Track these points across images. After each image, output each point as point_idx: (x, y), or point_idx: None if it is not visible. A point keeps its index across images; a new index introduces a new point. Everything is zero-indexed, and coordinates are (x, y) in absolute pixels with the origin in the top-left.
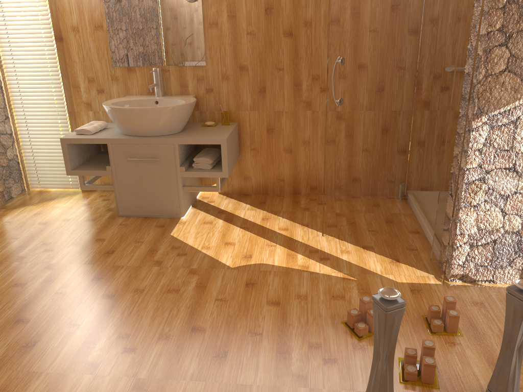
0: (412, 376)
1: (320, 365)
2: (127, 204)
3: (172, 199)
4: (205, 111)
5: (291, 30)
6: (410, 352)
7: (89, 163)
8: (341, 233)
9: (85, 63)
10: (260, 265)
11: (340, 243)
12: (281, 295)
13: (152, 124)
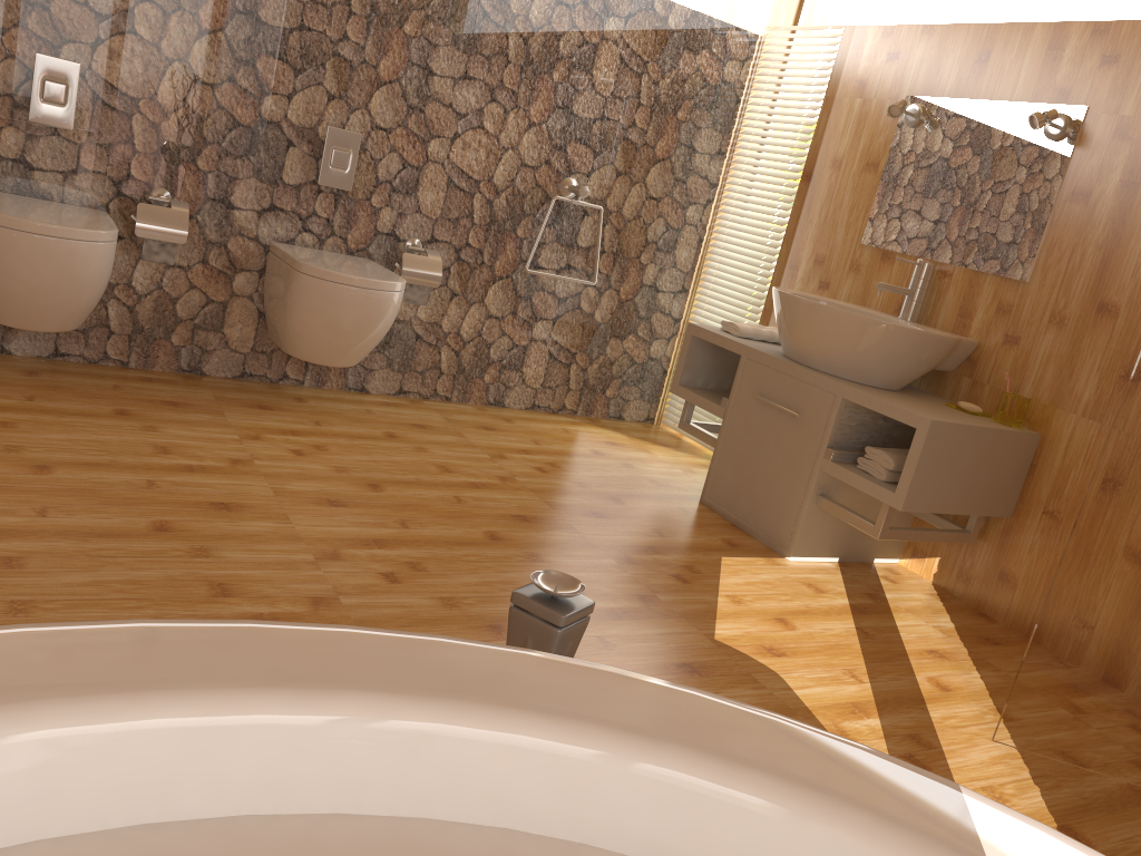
0: None
1: None
2: (720, 485)
3: (788, 510)
4: (984, 383)
5: None
6: None
7: (722, 393)
8: (1066, 780)
9: (823, 227)
10: (765, 671)
11: (1021, 783)
12: None
13: (820, 342)
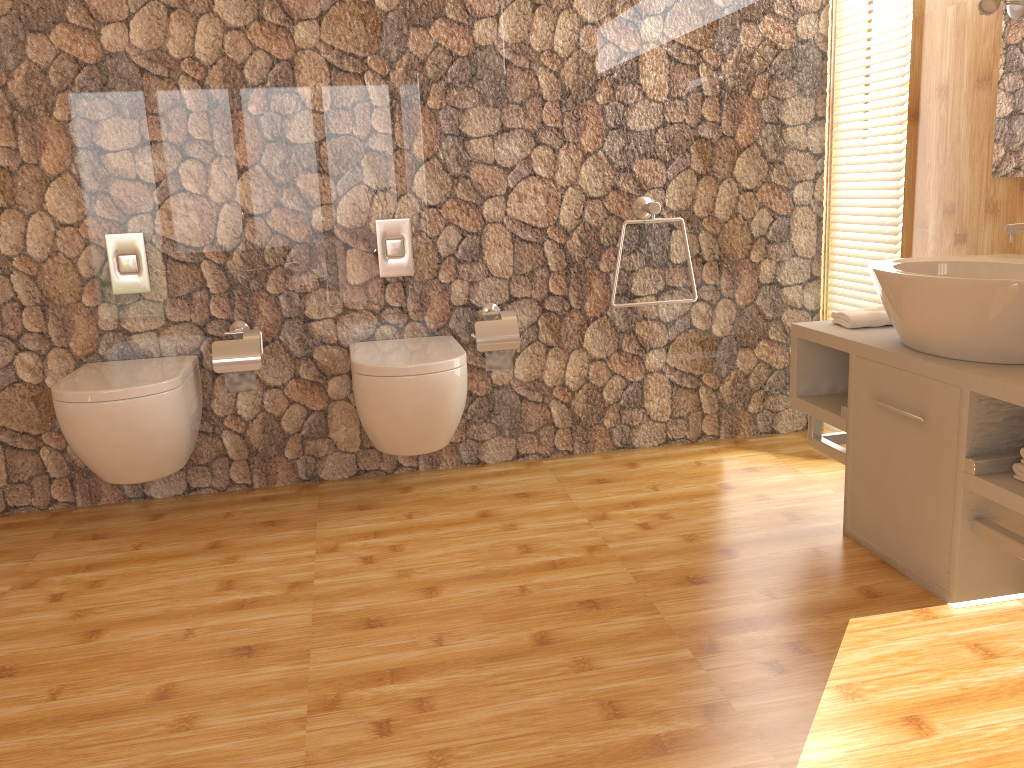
0: None
1: None
2: (860, 513)
3: (938, 541)
4: None
5: None
6: None
7: None
8: None
9: (944, 170)
10: None
11: None
12: None
13: (931, 322)
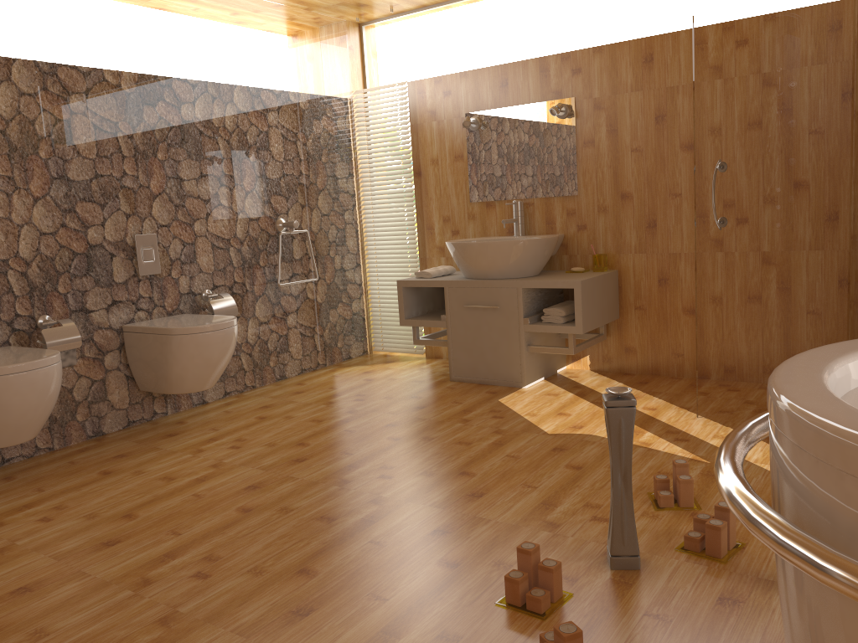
0: (692, 543)
1: (584, 520)
2: (461, 365)
3: (513, 361)
4: (576, 254)
5: (691, 142)
6: (702, 517)
7: (428, 314)
8: (734, 420)
9: (441, 200)
10: (586, 436)
11: (722, 428)
12: (590, 462)
13: (494, 262)
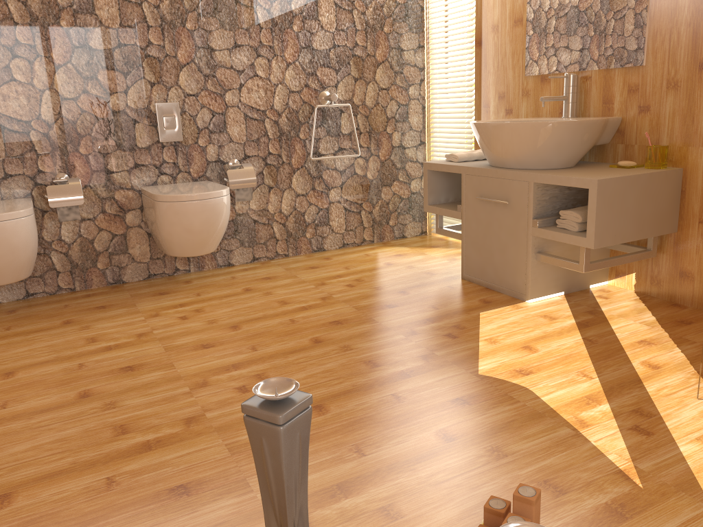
0: None
1: None
2: (471, 264)
3: (519, 268)
4: (633, 144)
5: None
6: None
7: (459, 202)
8: None
9: (498, 73)
10: (518, 389)
11: None
12: (474, 434)
13: (509, 149)
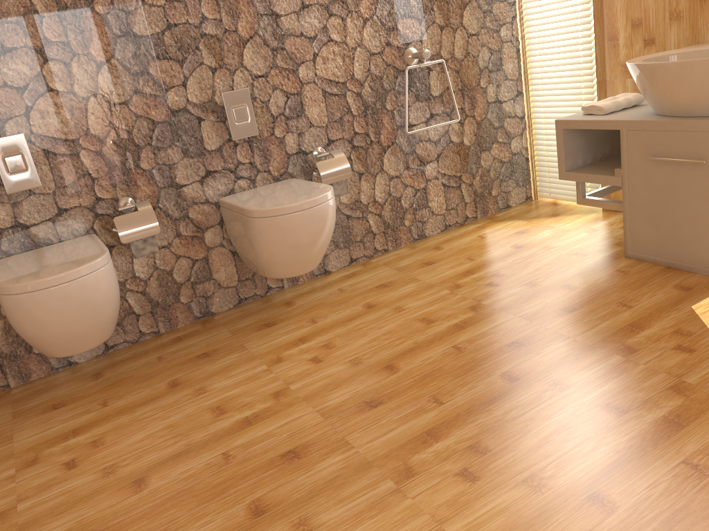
0: None
1: None
2: (641, 239)
3: None
4: None
5: None
6: None
7: (600, 163)
8: None
9: None
10: None
11: None
12: None
13: (702, 92)
